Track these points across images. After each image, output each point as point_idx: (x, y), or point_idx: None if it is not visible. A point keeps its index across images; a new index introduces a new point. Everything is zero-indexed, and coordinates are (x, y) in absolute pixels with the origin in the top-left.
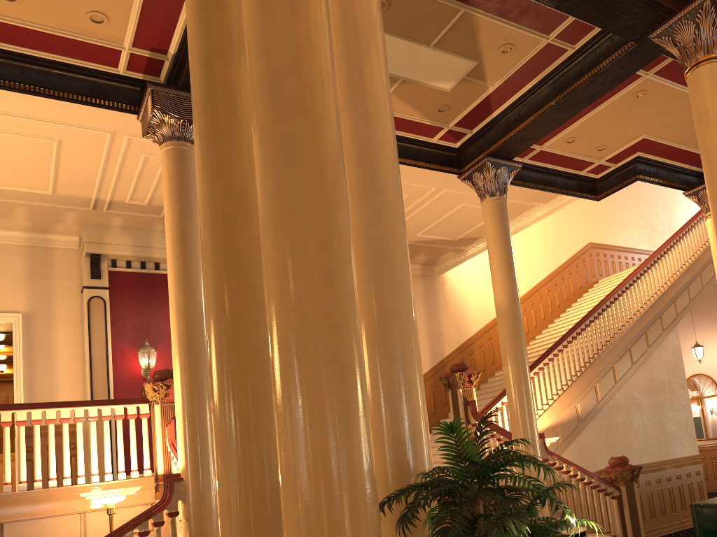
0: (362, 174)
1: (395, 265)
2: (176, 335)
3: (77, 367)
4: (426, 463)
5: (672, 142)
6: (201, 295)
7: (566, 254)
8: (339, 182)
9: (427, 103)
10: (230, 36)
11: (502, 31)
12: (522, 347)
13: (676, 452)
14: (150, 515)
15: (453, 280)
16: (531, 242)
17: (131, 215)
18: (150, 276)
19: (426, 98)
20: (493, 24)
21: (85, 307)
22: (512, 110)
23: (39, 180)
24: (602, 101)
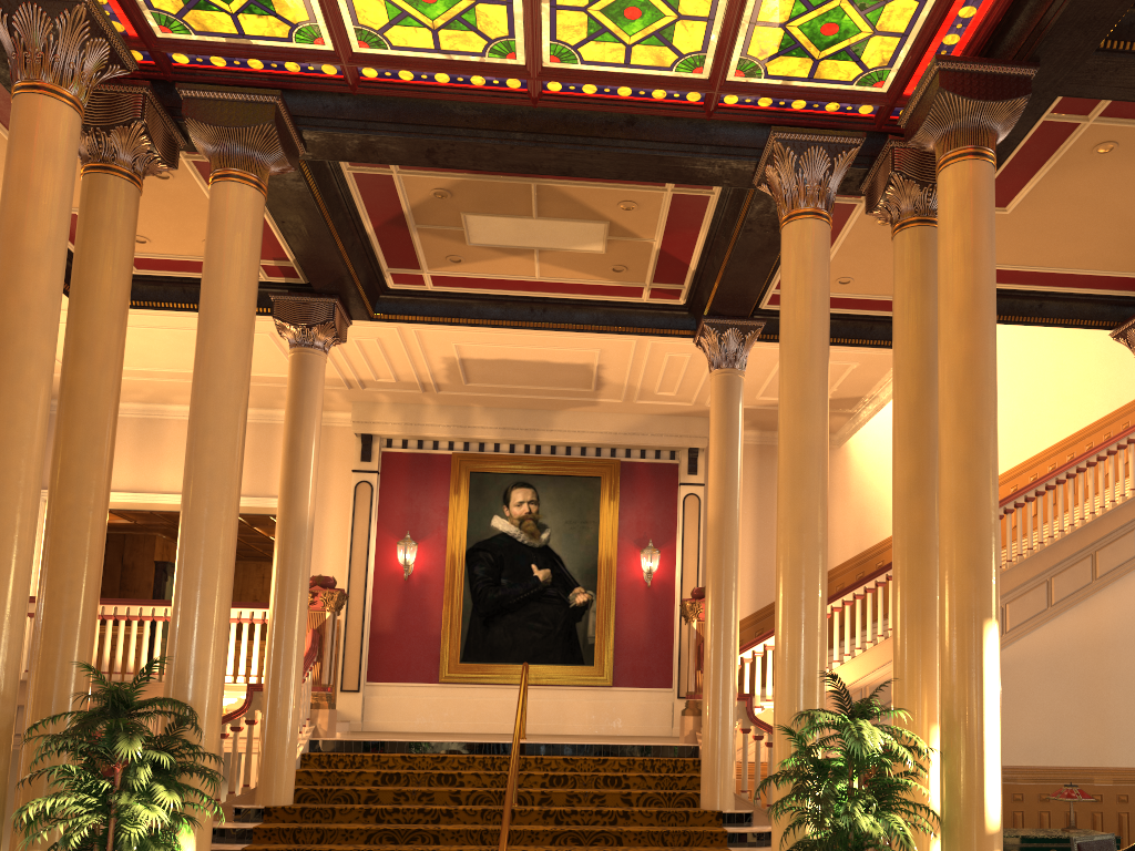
0: (189, 440)
1: (198, 522)
2: (275, 546)
3: (344, 558)
4: (194, 696)
5: (1027, 266)
6: (302, 506)
7: (1105, 405)
8: (5, 488)
9: (593, 266)
10: (79, 342)
11: (601, 191)
12: (725, 575)
13: (1127, 757)
14: (228, 719)
15: (863, 454)
16: (1028, 390)
17: (391, 391)
18: (426, 457)
19: (586, 261)
20: (584, 188)
21: (351, 493)
22: (706, 262)
23: (282, 366)
24: (833, 235)
